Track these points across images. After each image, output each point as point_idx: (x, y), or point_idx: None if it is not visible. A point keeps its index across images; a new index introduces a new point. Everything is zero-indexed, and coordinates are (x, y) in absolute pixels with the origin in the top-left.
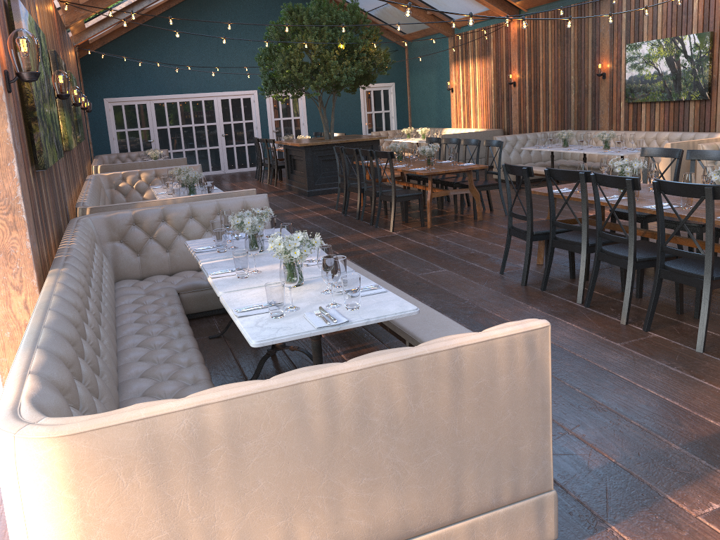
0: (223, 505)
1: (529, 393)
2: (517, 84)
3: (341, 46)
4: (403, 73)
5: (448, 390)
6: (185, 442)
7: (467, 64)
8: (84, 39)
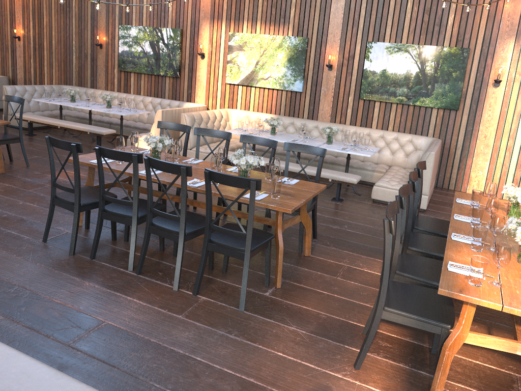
0: None
1: None
2: (22, 38)
3: None
4: None
5: None
6: None
7: None
8: None
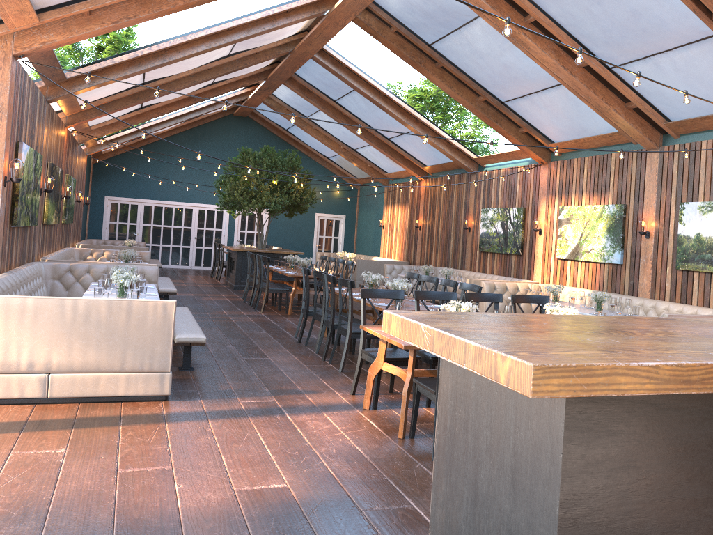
0: (27, 335)
1: (162, 326)
2: (422, 228)
3: (274, 182)
4: (353, 208)
5: (125, 316)
6: (18, 309)
7: (394, 208)
8: (95, 151)
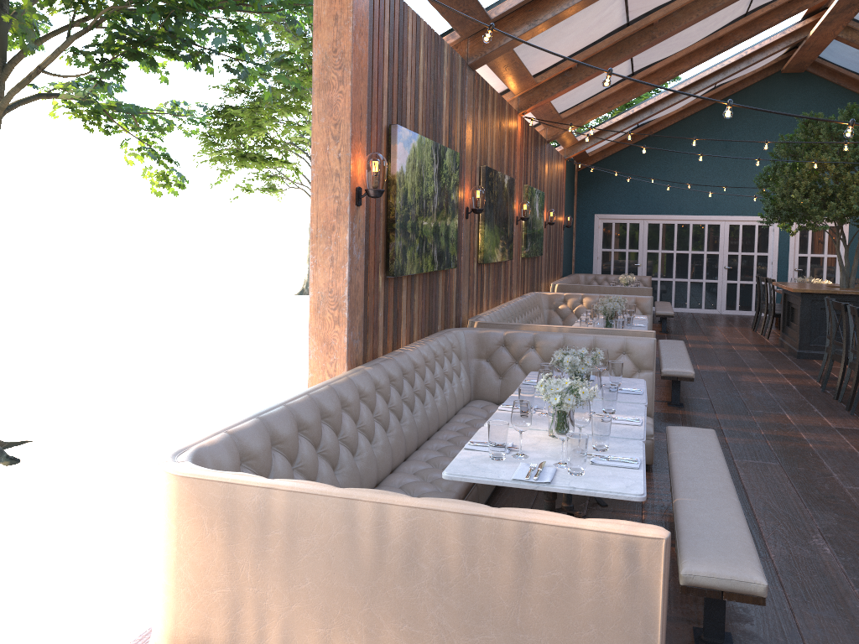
0: (275, 587)
1: (624, 615)
2: None
3: None
4: None
5: (512, 568)
6: (253, 515)
7: None
8: (575, 151)
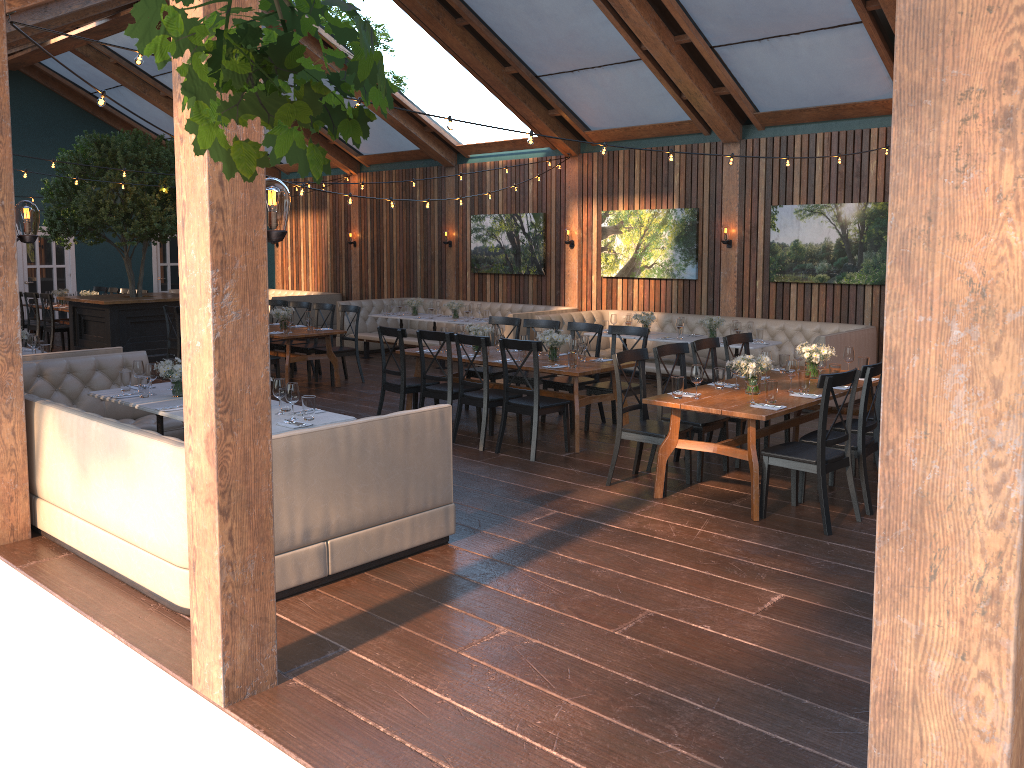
0: (298, 491)
1: (441, 443)
2: (358, 244)
3: (164, 190)
4: None
5: (403, 438)
6: (284, 454)
7: (298, 216)
8: None
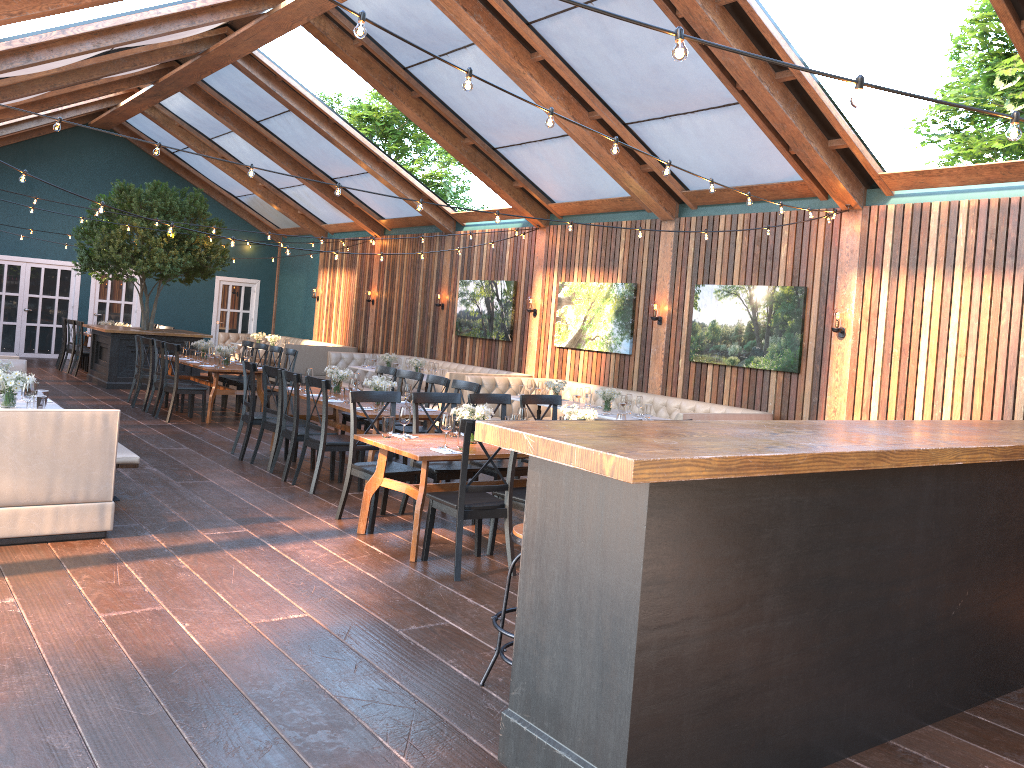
0: None
1: (102, 444)
2: (376, 302)
3: (170, 235)
4: (272, 271)
5: (52, 432)
6: None
7: (335, 273)
8: None
